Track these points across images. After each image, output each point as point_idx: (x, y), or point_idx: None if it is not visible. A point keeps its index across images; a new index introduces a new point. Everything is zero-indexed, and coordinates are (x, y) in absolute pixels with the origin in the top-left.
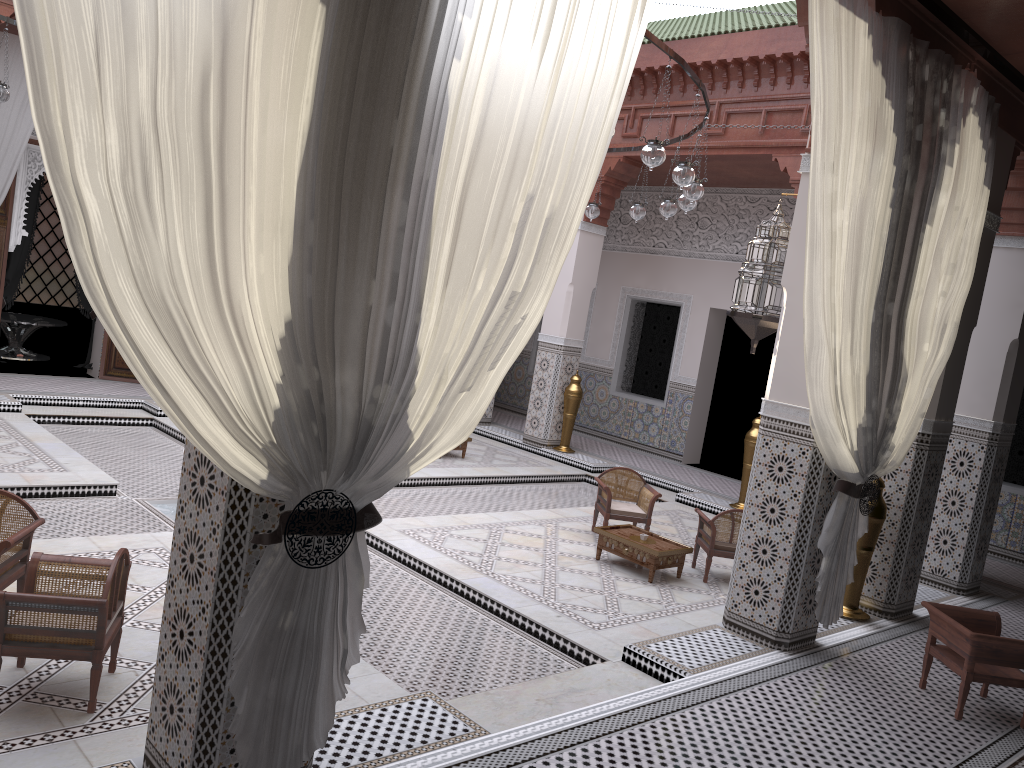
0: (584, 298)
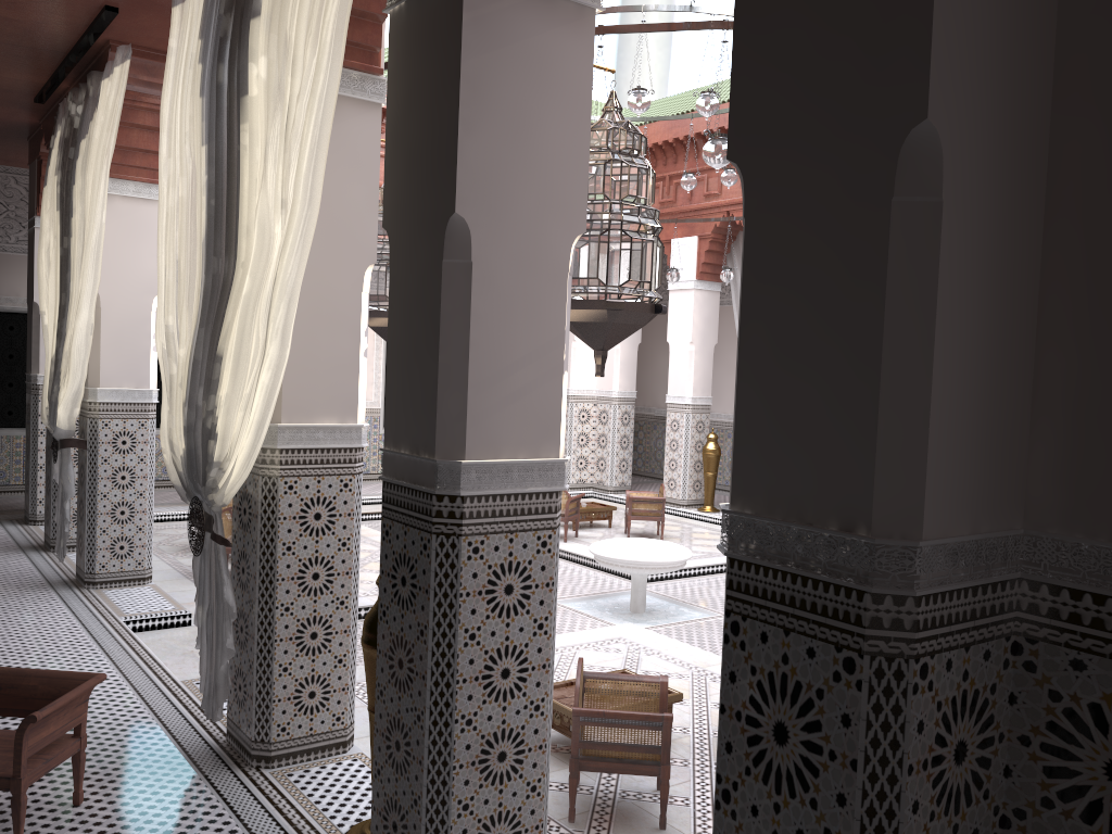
0: None
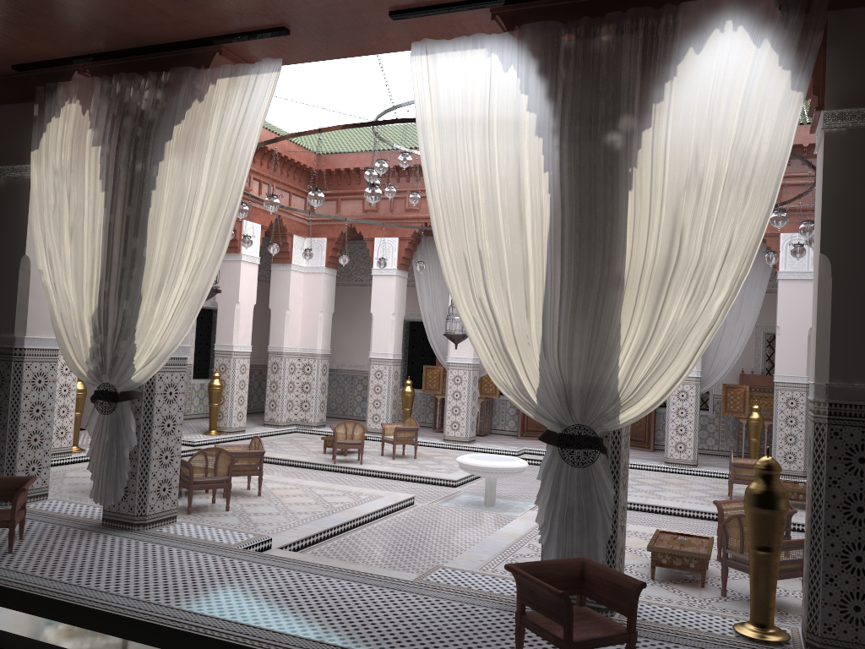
0: None
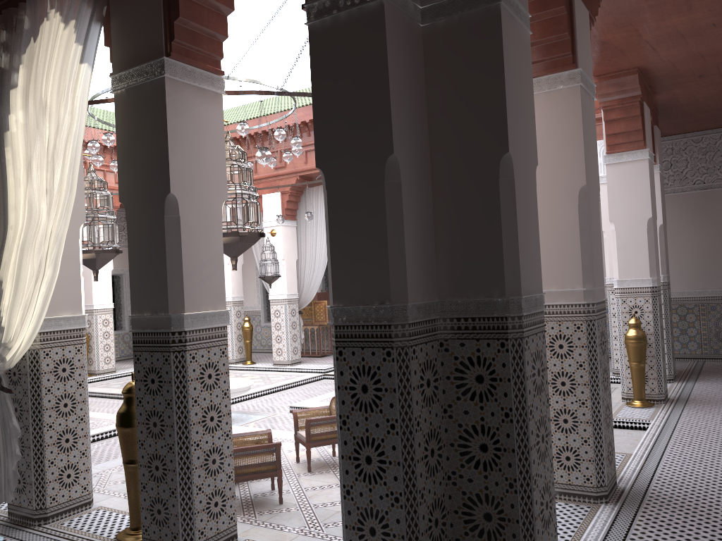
0: (636, 232)
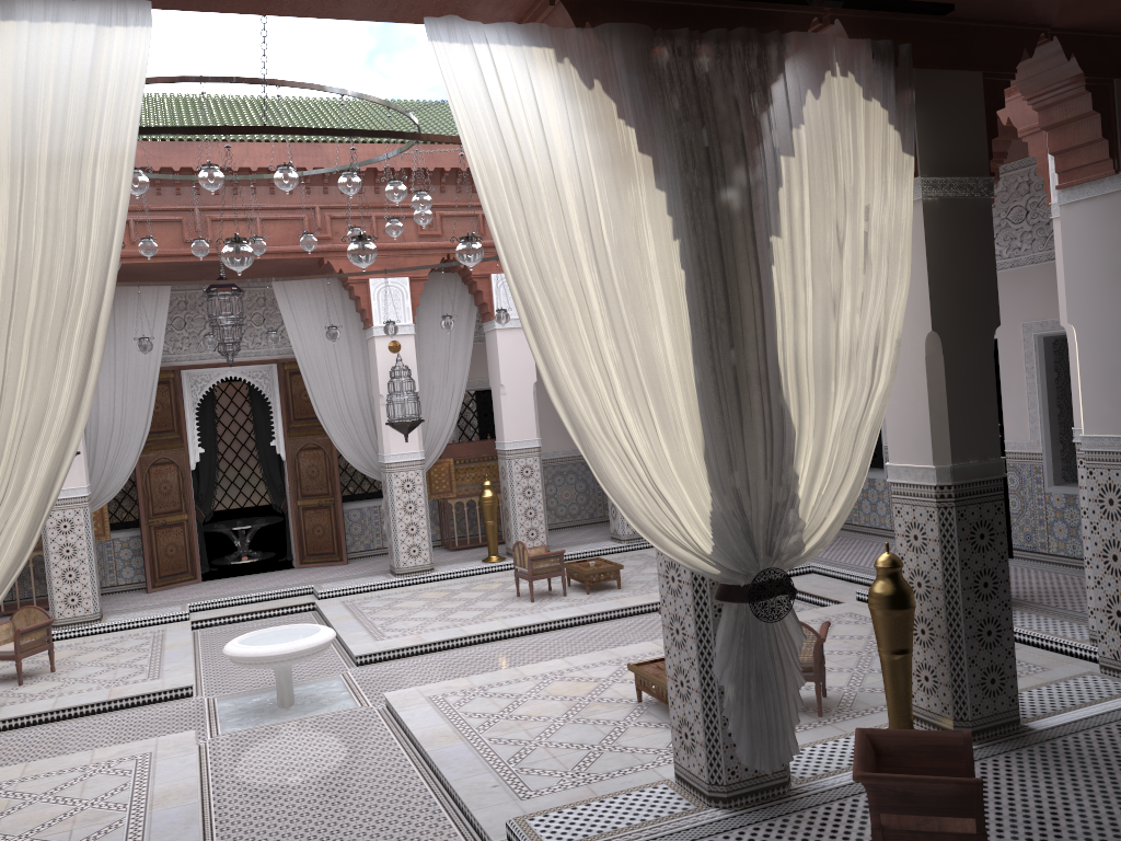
0: None
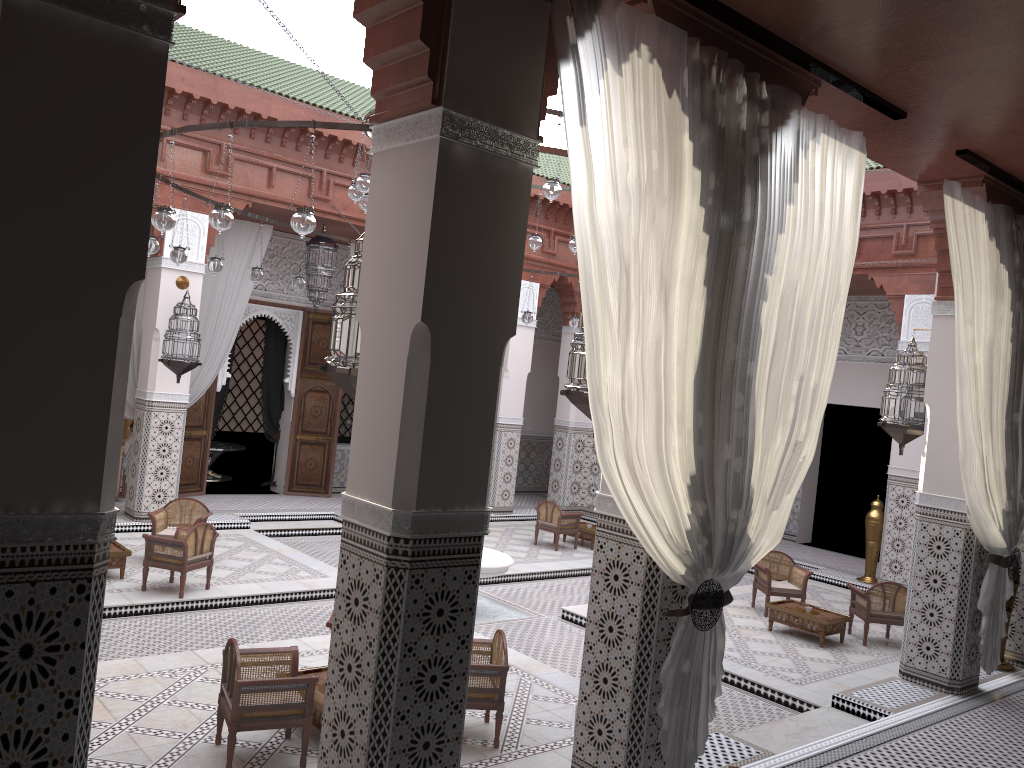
0: None
